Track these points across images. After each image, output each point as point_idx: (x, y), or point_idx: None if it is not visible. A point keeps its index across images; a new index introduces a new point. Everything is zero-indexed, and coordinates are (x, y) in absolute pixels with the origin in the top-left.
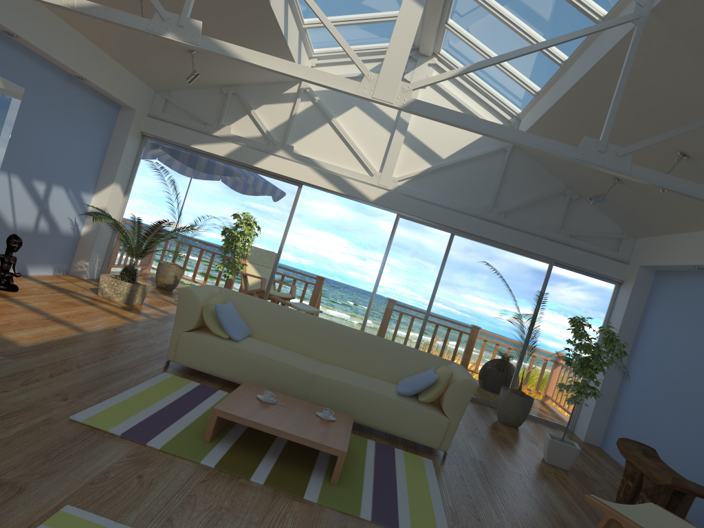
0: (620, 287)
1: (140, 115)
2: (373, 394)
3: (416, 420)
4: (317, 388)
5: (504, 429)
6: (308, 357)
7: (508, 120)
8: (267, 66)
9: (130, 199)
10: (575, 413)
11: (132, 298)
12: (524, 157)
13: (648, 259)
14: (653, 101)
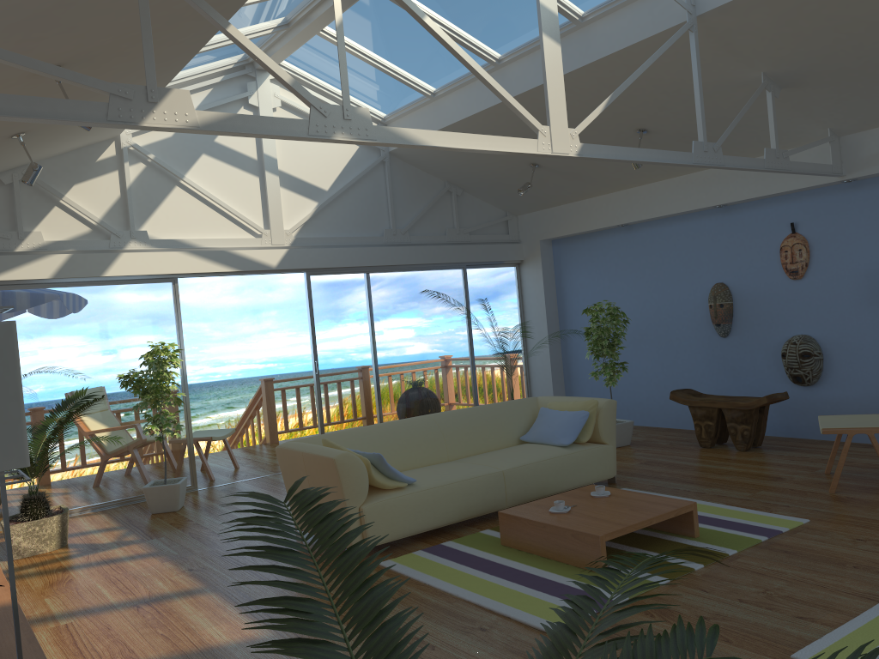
0: (521, 267)
1: None
2: (554, 459)
3: (593, 461)
4: (512, 483)
5: None
6: (448, 463)
7: None
8: (453, 146)
9: None
10: None
11: (65, 535)
12: (402, 164)
13: (550, 232)
14: (639, 90)
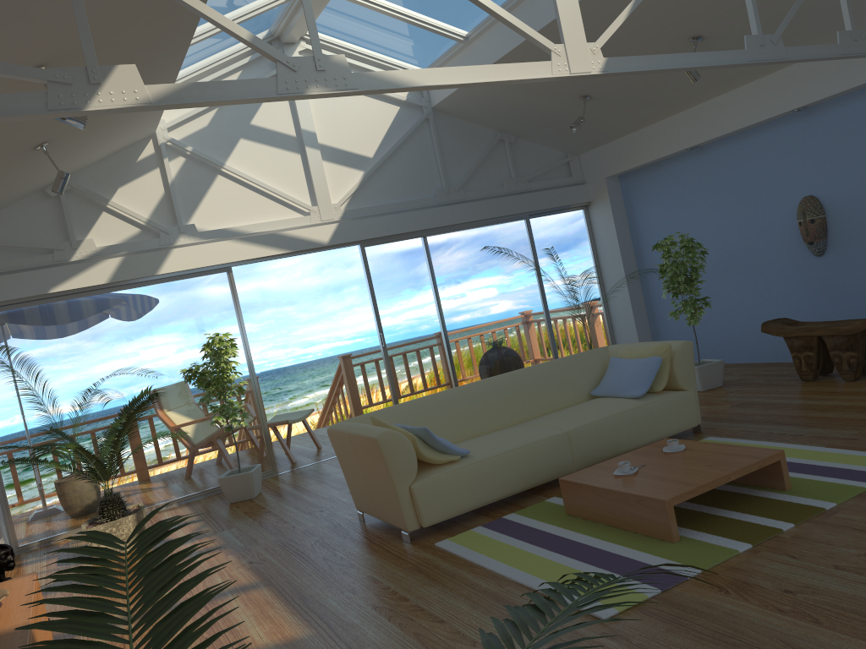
0: (589, 209)
1: None
2: (626, 413)
3: (671, 410)
4: (578, 444)
5: None
6: (510, 428)
7: None
8: (449, 82)
9: None
10: None
11: None
12: (447, 118)
13: (615, 167)
14: None
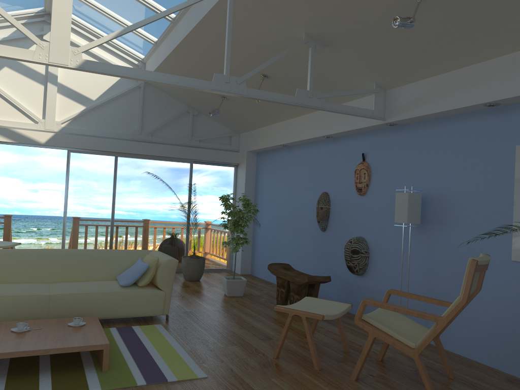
0: (237, 168)
1: None
2: (104, 294)
3: (142, 300)
4: (55, 305)
5: (192, 284)
6: (36, 284)
7: (136, 64)
8: None
9: None
10: (230, 258)
11: None
12: (155, 90)
13: (251, 146)
14: (242, 43)
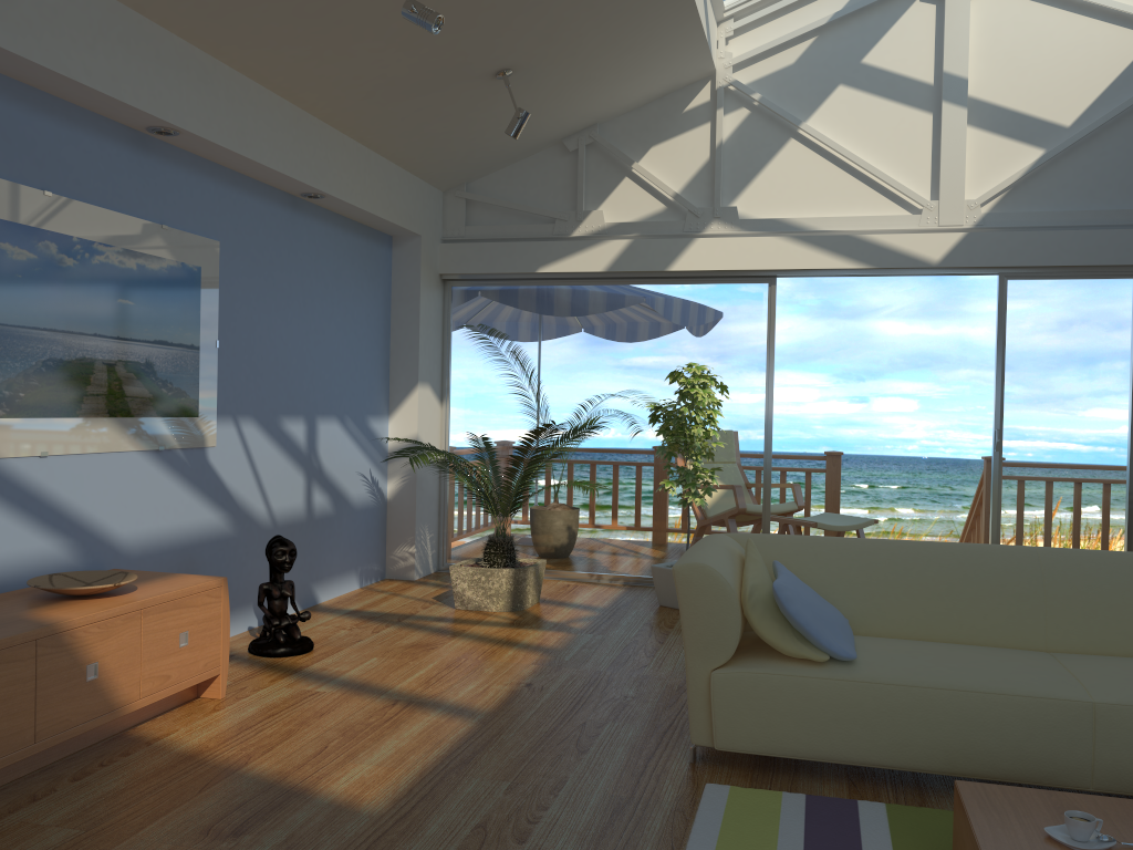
0: None
1: (430, 244)
2: None
3: None
4: (1115, 740)
5: None
6: (1018, 653)
7: None
8: None
9: (454, 407)
10: None
11: (521, 598)
12: None
13: None
14: None
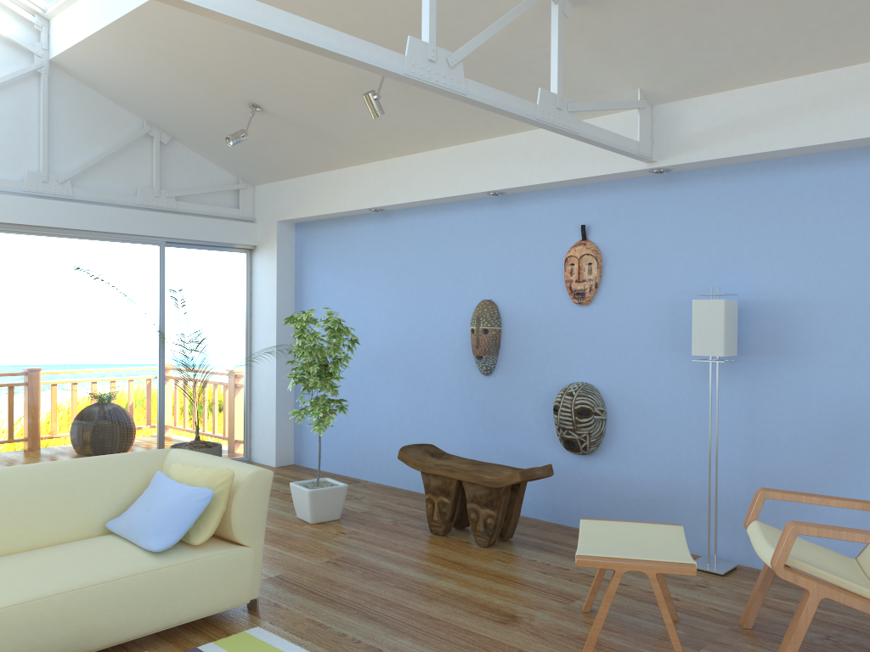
0: (253, 254)
1: None
2: (119, 581)
3: (208, 579)
4: None
5: None
6: None
7: (26, 20)
8: None
9: None
10: (246, 435)
11: None
12: (73, 83)
13: (290, 211)
14: None
